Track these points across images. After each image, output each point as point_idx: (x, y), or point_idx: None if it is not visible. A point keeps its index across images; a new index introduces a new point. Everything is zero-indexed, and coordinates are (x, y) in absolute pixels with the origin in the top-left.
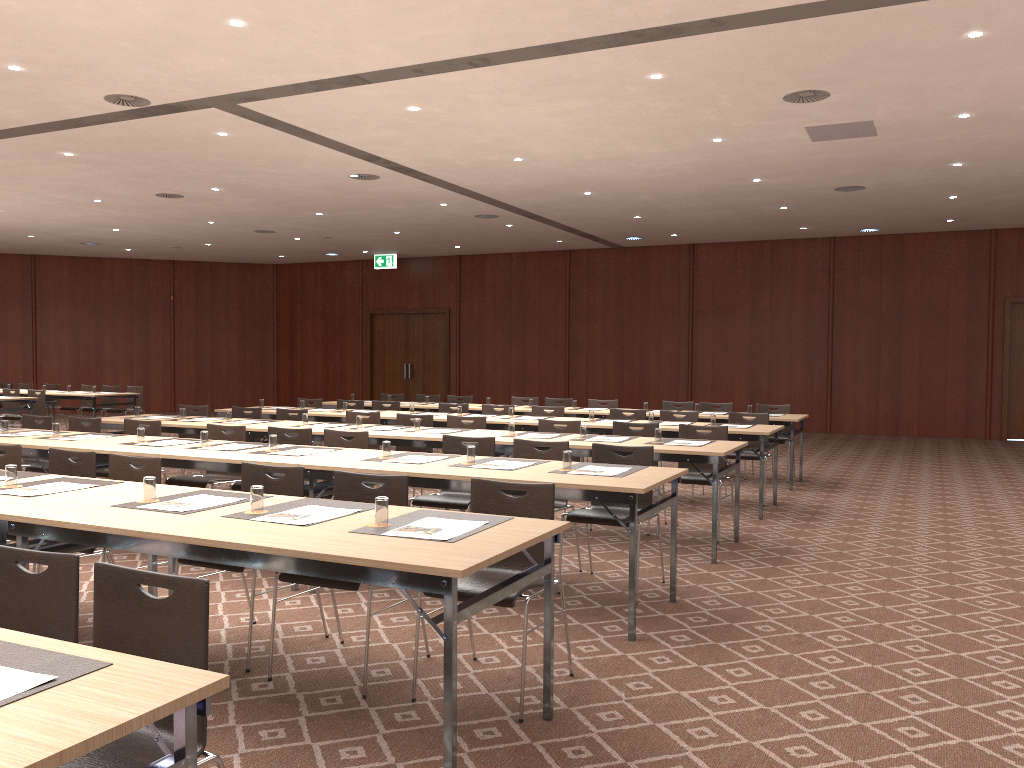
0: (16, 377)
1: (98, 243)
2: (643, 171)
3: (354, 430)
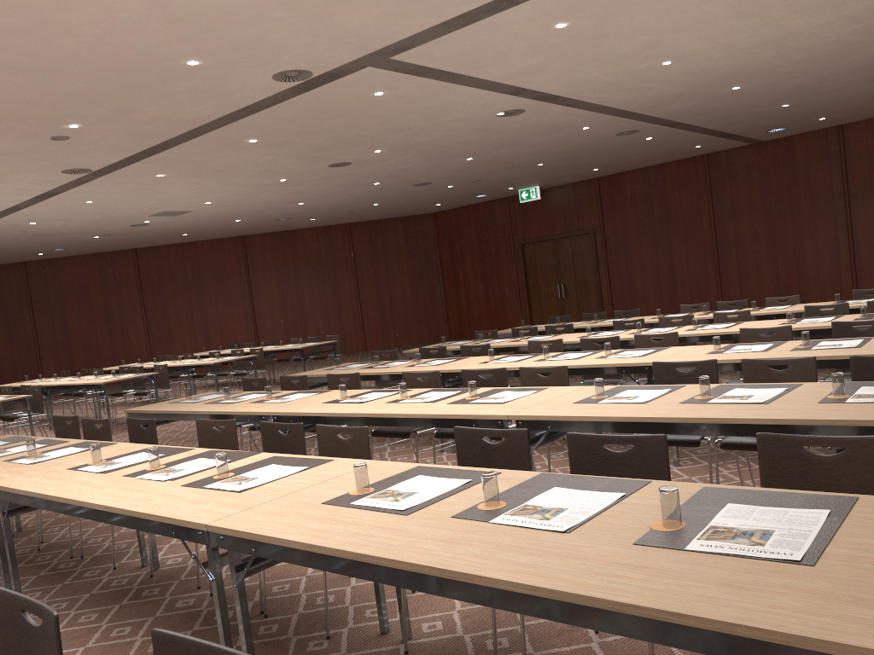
0: (242, 337)
1: (289, 218)
2: (803, 49)
3: (543, 362)
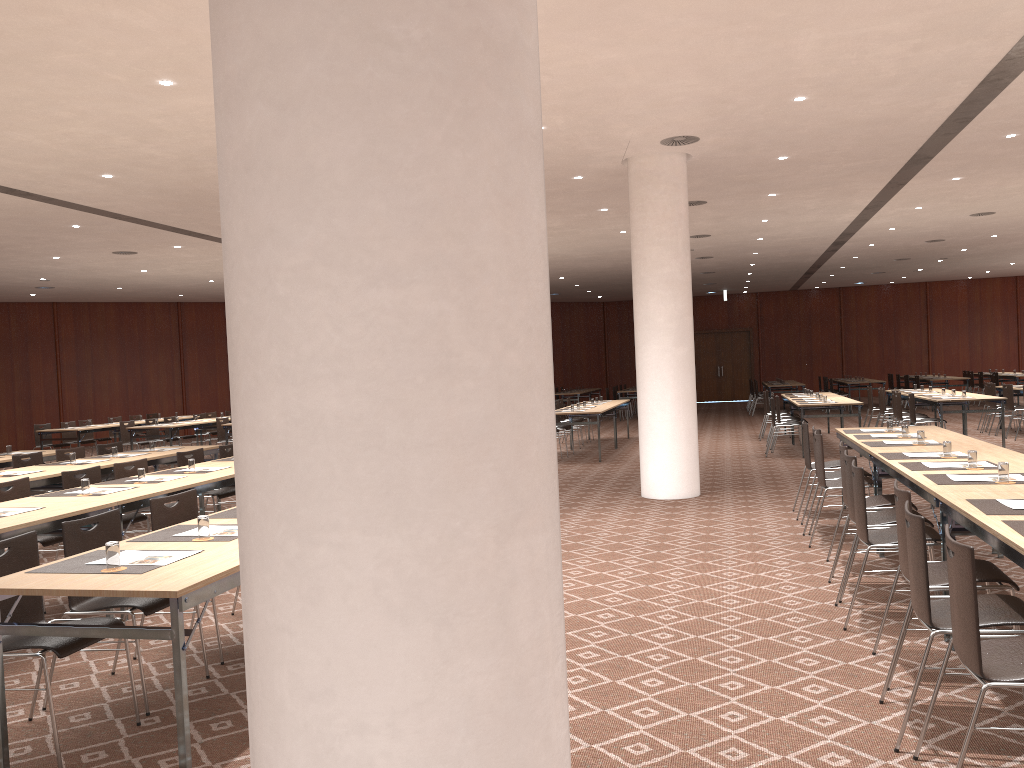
0: None
1: None
2: None
3: None
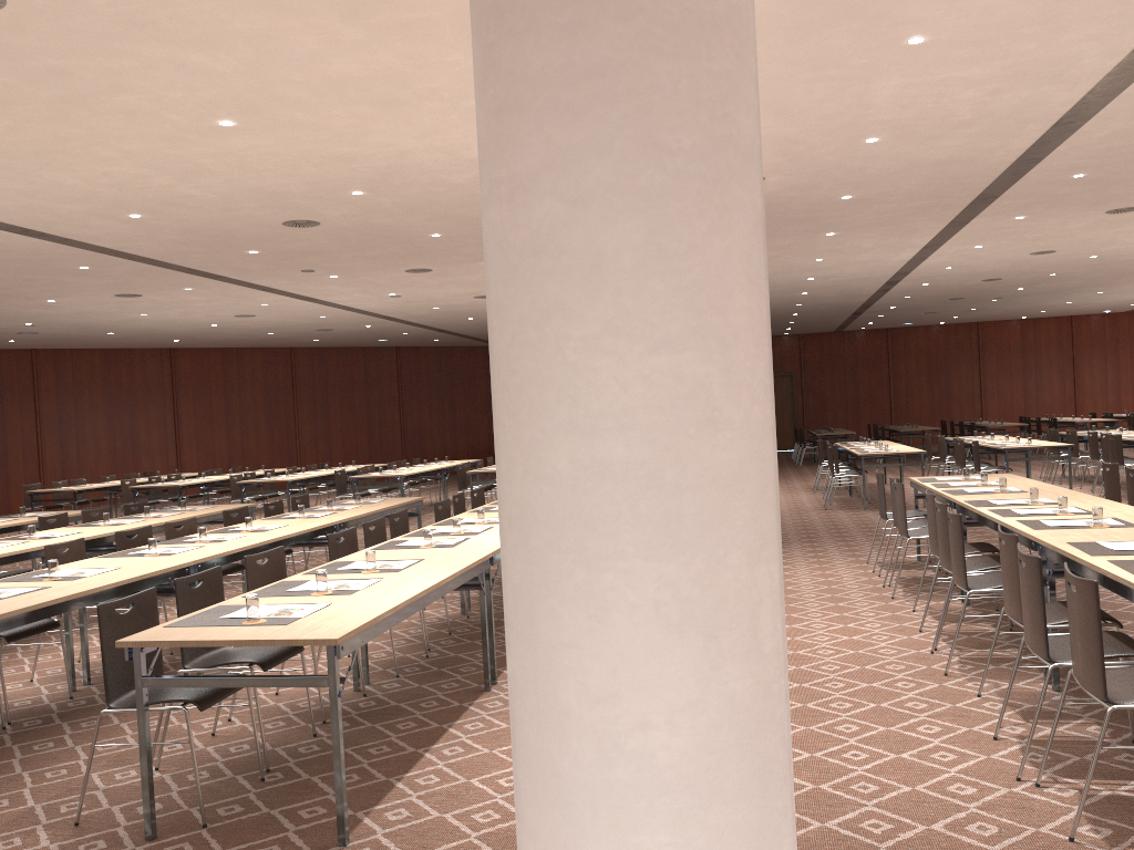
0: None
1: None
2: None
3: None
